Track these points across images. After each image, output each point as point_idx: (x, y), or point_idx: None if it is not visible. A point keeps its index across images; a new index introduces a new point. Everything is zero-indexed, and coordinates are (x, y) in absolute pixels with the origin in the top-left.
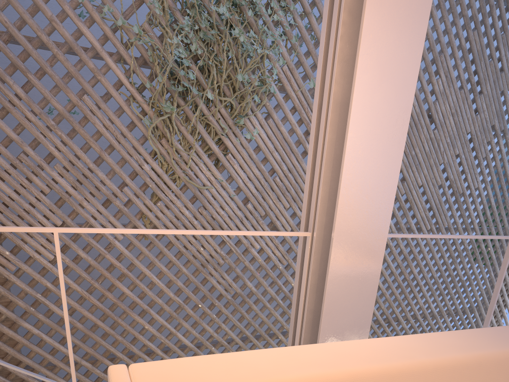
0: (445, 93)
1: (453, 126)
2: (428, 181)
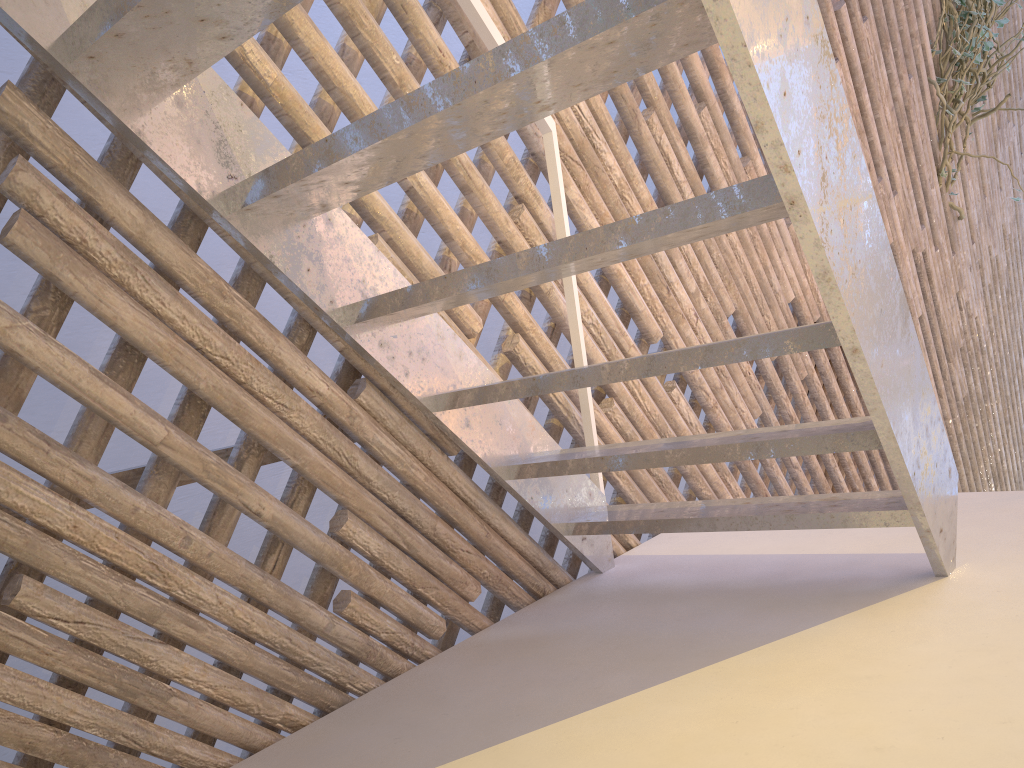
0: None
1: None
2: None
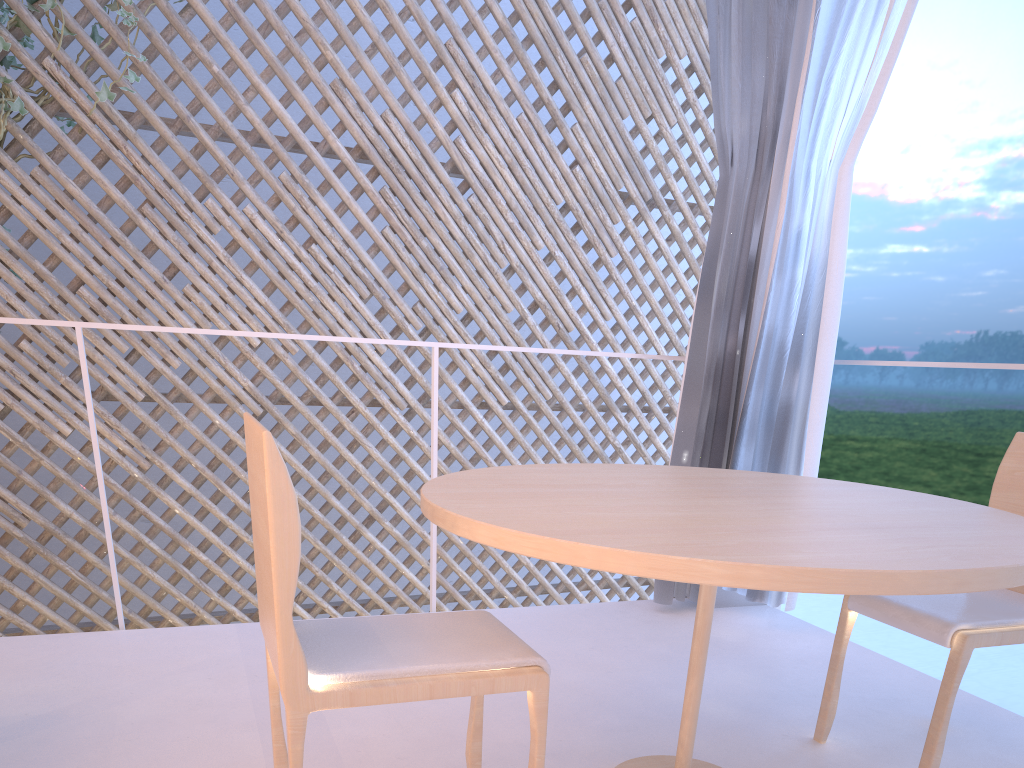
0: (480, 121)
1: (515, 189)
2: (480, 303)
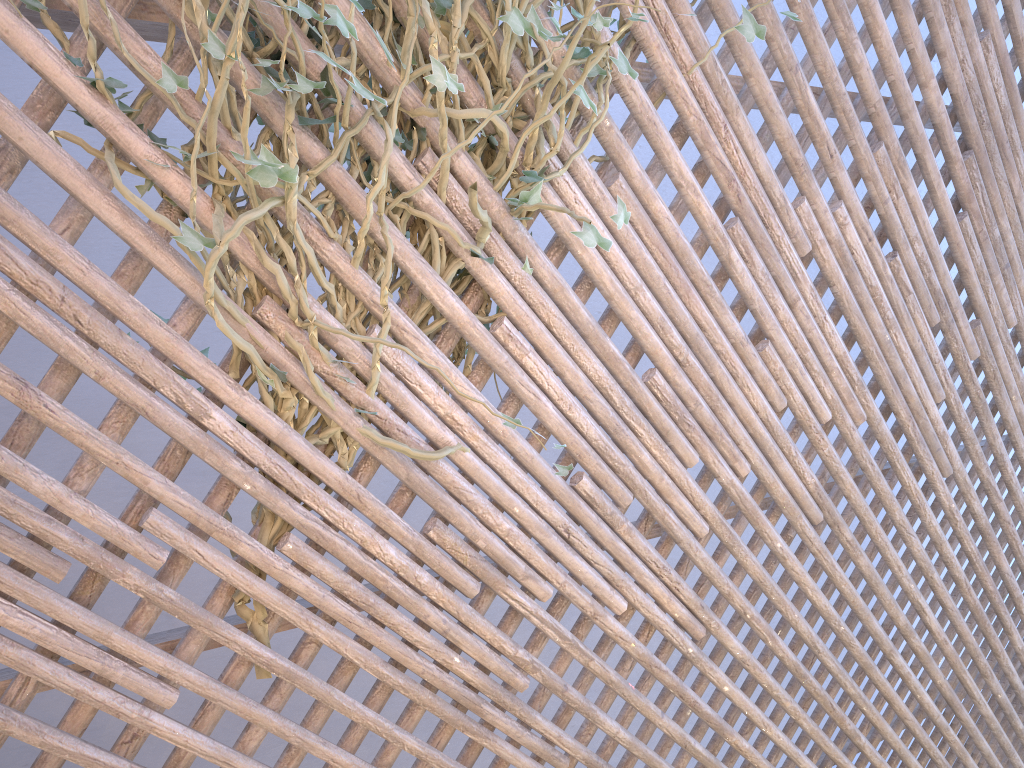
0: None
1: None
2: None
